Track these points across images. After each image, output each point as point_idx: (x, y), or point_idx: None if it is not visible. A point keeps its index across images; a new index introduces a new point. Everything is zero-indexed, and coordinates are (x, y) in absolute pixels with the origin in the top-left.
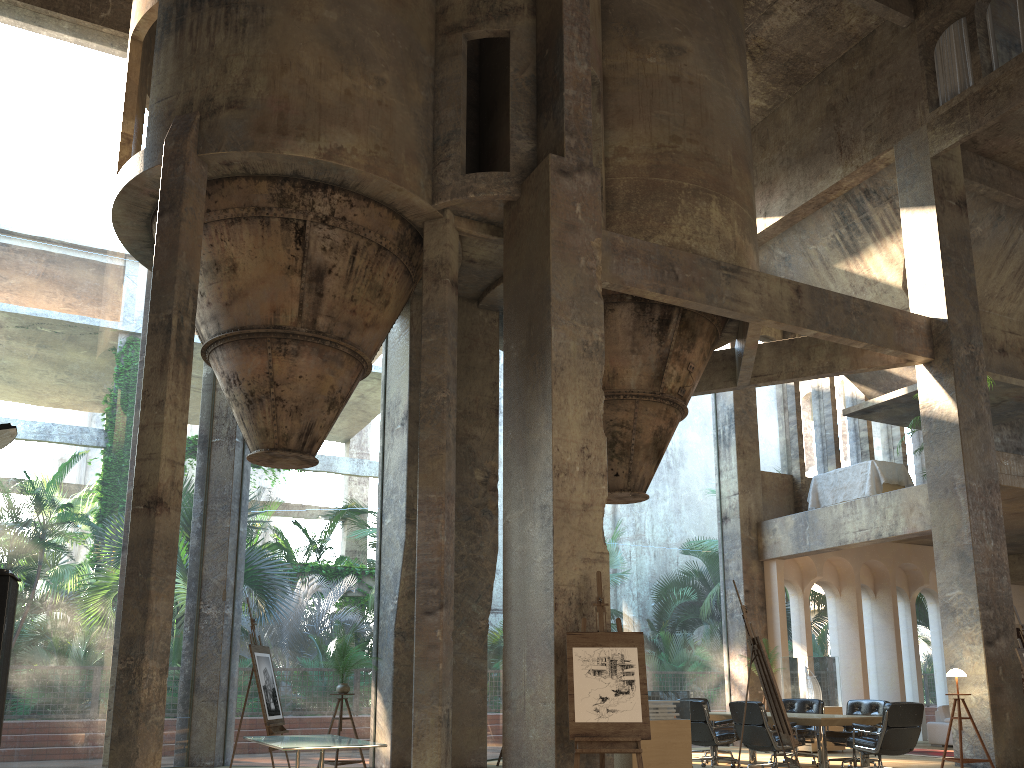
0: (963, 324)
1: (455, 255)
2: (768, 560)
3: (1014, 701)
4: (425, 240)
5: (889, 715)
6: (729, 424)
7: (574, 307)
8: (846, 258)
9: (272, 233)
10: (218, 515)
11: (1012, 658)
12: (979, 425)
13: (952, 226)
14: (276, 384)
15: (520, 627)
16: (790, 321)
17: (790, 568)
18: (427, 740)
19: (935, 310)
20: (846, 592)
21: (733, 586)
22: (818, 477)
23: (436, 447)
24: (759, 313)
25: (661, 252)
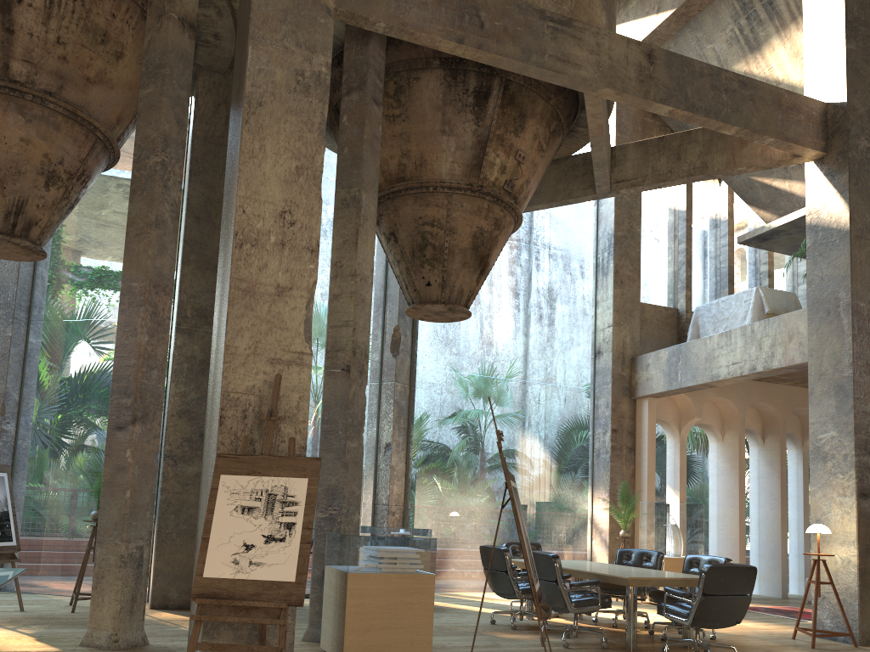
0: (867, 110)
1: None
2: (641, 398)
3: None
4: None
5: (706, 580)
6: (608, 251)
7: (287, 23)
8: (746, 56)
9: None
10: (1, 323)
11: None
12: None
13: None
14: None
15: (207, 448)
16: (636, 92)
17: (667, 408)
18: (106, 583)
19: (833, 93)
20: (729, 436)
21: (601, 425)
22: (700, 308)
23: (144, 224)
24: (594, 79)
25: None
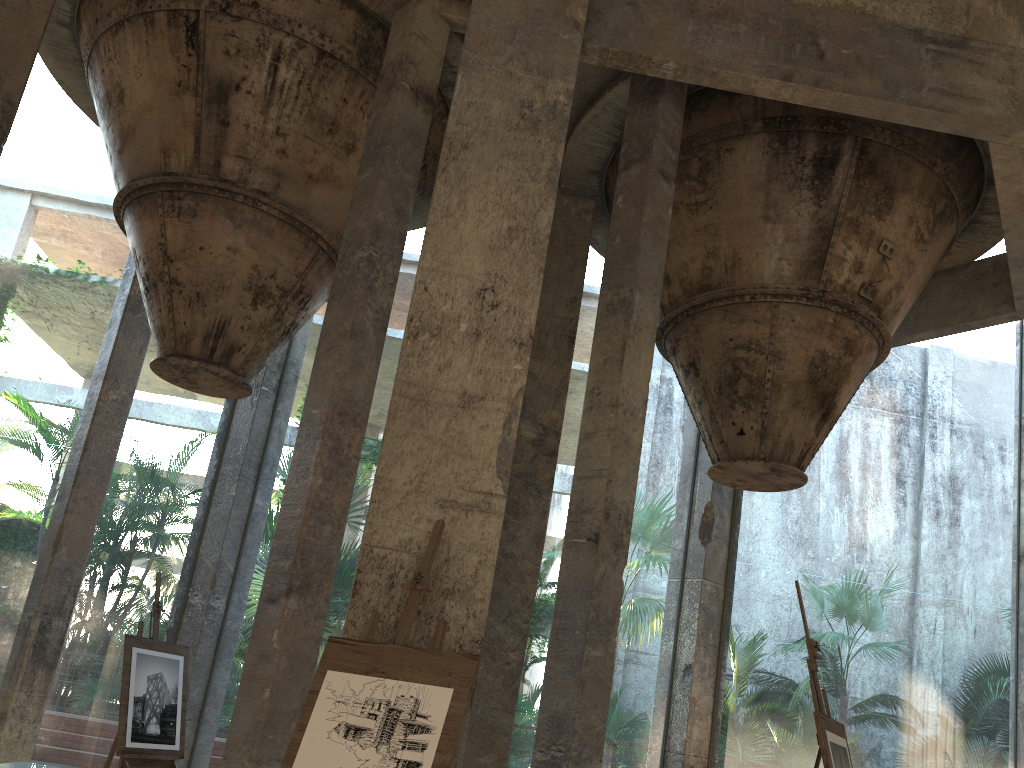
0: None
1: (433, 55)
2: None
3: None
4: (390, 37)
5: None
6: None
7: (515, 43)
8: None
9: (158, 35)
10: (227, 481)
11: None
12: None
13: None
14: (170, 260)
15: None
16: None
17: None
18: None
19: None
20: None
21: None
22: None
23: (337, 335)
24: (1006, 117)
25: (793, 14)
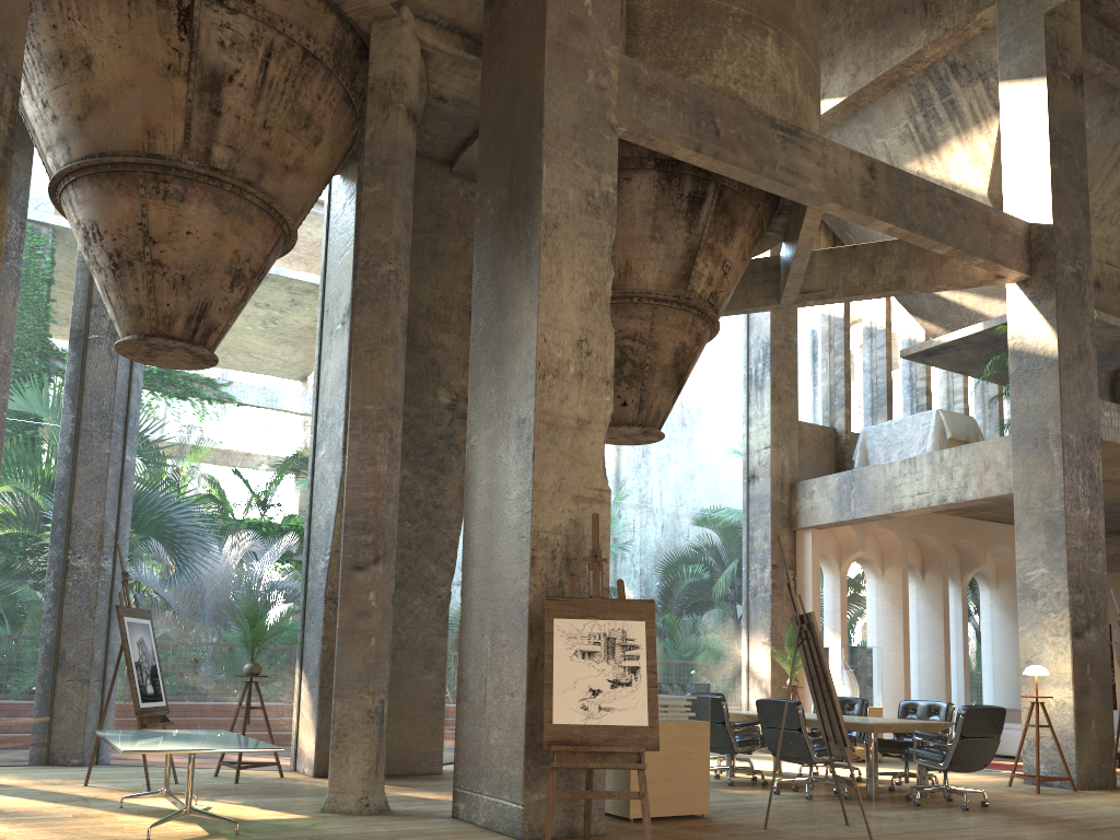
0: (1070, 233)
1: (414, 75)
2: (802, 529)
3: (1101, 707)
4: (372, 49)
5: (964, 722)
6: (763, 361)
7: (576, 140)
8: (920, 156)
9: (143, 12)
10: (94, 437)
11: (1102, 654)
12: (1082, 363)
13: (1065, 106)
14: (153, 241)
15: (484, 590)
16: (860, 208)
17: (827, 541)
18: (351, 741)
19: (1037, 213)
20: (890, 572)
21: (758, 560)
22: (868, 430)
23: (377, 340)
24: (822, 193)
25: (698, 95)
